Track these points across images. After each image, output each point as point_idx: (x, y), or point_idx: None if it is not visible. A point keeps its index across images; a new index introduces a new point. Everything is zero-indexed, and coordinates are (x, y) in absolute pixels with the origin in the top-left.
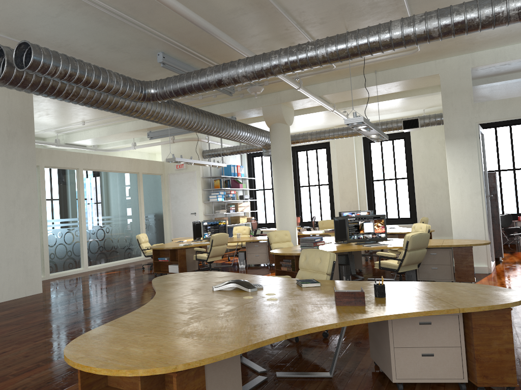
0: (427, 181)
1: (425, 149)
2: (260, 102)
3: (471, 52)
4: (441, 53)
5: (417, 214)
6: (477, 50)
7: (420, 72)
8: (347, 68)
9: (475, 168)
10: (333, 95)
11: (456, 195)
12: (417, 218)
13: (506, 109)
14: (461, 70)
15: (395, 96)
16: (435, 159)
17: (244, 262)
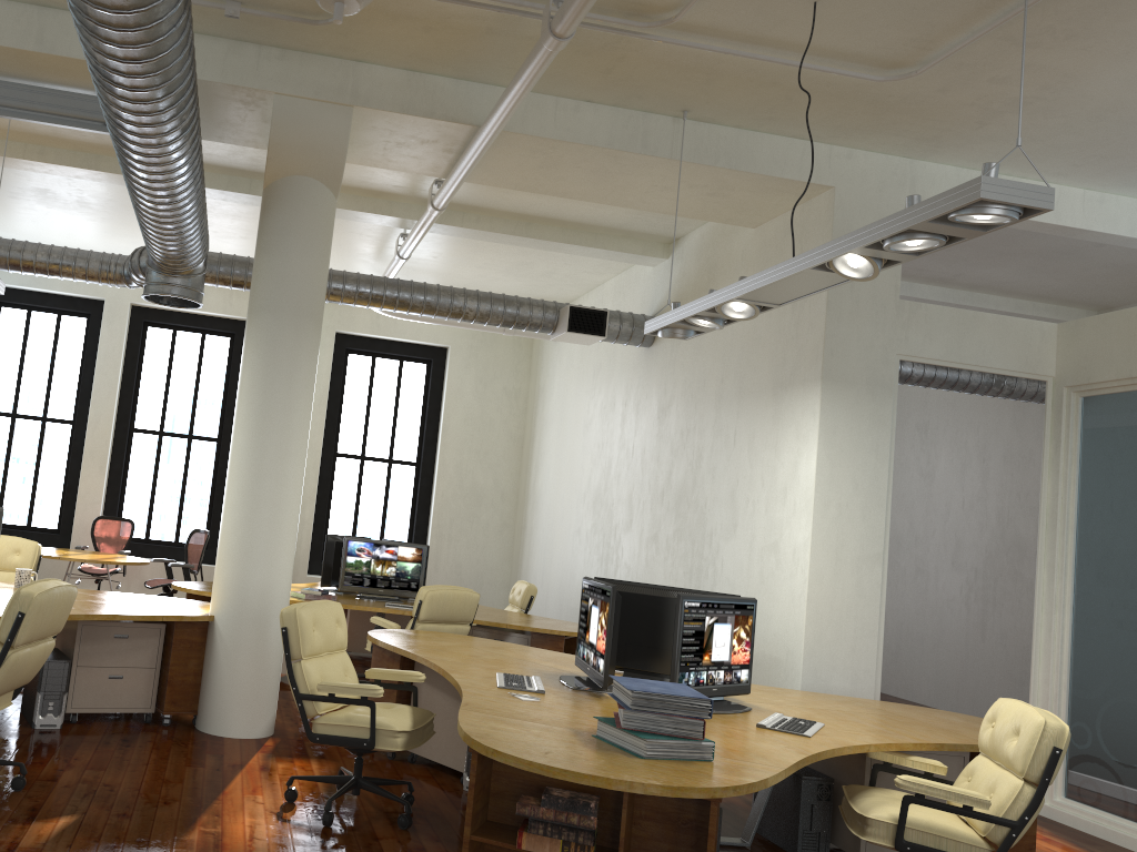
0: (465, 481)
1: (474, 400)
2: (276, 75)
3: (915, 157)
4: (890, 123)
5: (430, 562)
6: (938, 154)
7: (789, 165)
8: (662, 57)
9: (879, 484)
10: (522, 147)
11: (825, 553)
12: (428, 571)
13: (964, 338)
14: (884, 196)
15: (557, 233)
16: (492, 431)
17: (64, 706)
